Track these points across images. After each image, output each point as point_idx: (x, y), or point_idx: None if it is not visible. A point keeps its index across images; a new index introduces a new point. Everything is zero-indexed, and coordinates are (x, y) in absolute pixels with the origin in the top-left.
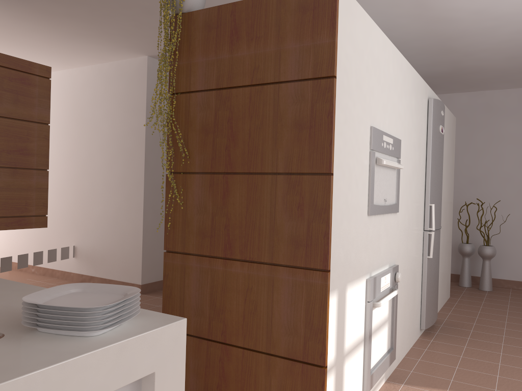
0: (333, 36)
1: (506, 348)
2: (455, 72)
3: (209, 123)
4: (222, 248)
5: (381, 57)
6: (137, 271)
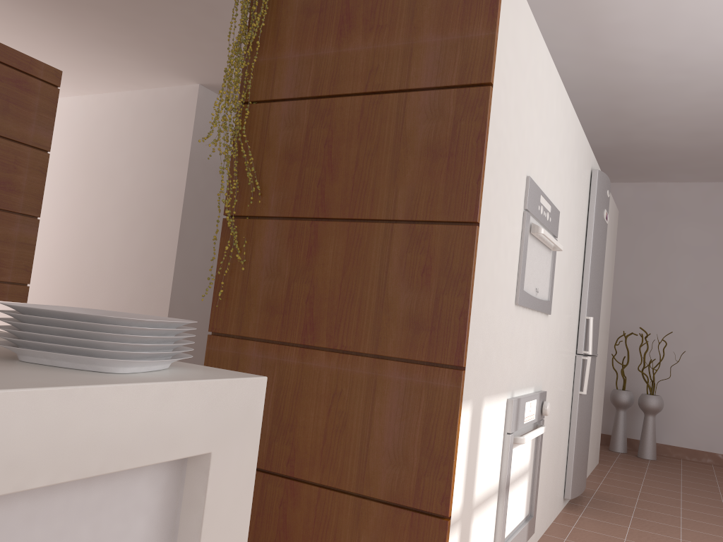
0: (492, 27)
1: (687, 533)
2: (621, 149)
3: (296, 146)
4: (300, 330)
5: (544, 85)
6: None
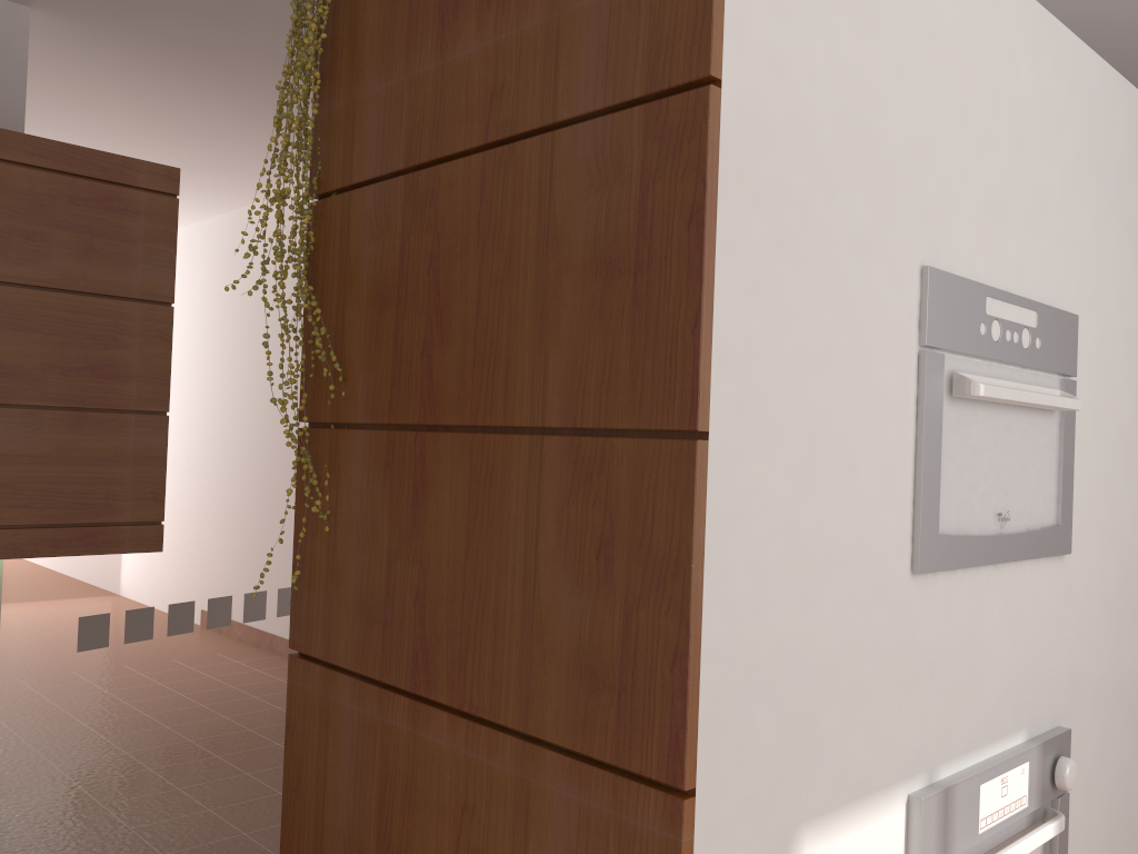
0: None
1: None
2: None
3: (388, 277)
4: (408, 662)
5: (973, 37)
6: None
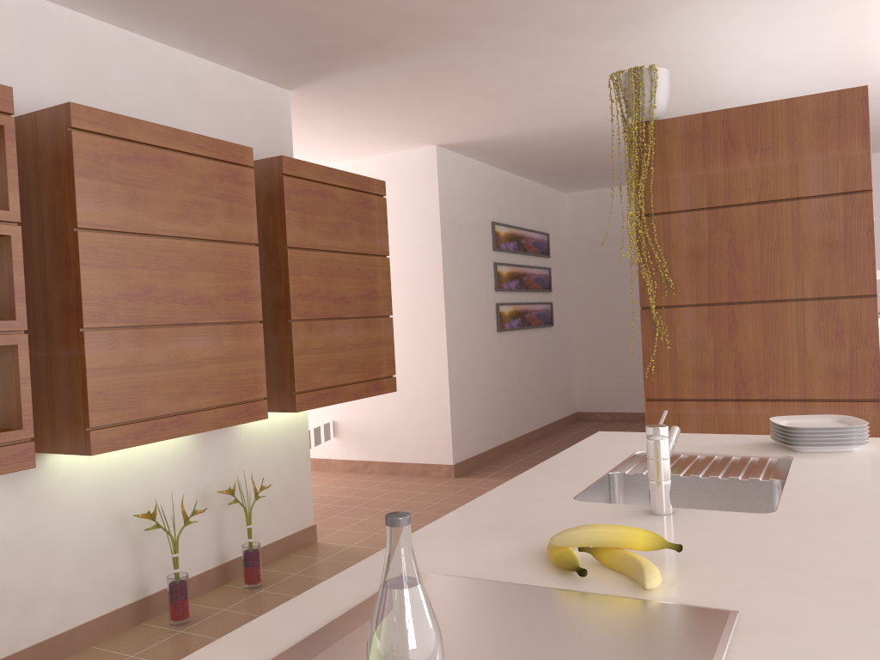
0: (866, 147)
1: None
2: None
3: (701, 248)
4: (732, 388)
5: None
6: (444, 446)
